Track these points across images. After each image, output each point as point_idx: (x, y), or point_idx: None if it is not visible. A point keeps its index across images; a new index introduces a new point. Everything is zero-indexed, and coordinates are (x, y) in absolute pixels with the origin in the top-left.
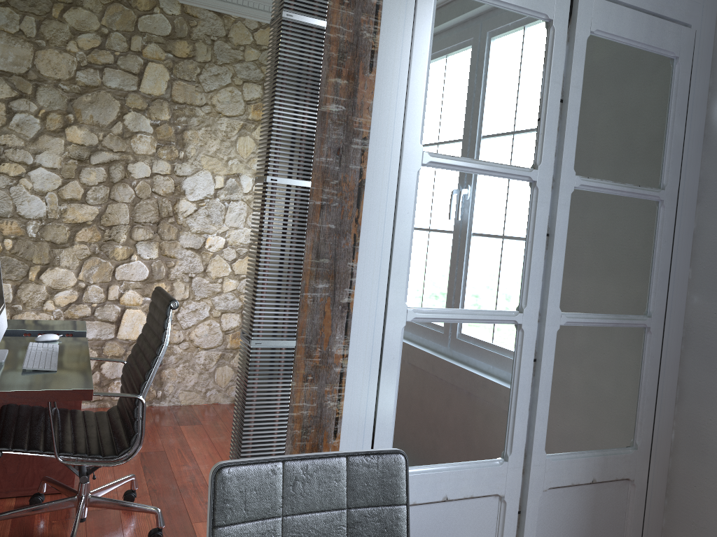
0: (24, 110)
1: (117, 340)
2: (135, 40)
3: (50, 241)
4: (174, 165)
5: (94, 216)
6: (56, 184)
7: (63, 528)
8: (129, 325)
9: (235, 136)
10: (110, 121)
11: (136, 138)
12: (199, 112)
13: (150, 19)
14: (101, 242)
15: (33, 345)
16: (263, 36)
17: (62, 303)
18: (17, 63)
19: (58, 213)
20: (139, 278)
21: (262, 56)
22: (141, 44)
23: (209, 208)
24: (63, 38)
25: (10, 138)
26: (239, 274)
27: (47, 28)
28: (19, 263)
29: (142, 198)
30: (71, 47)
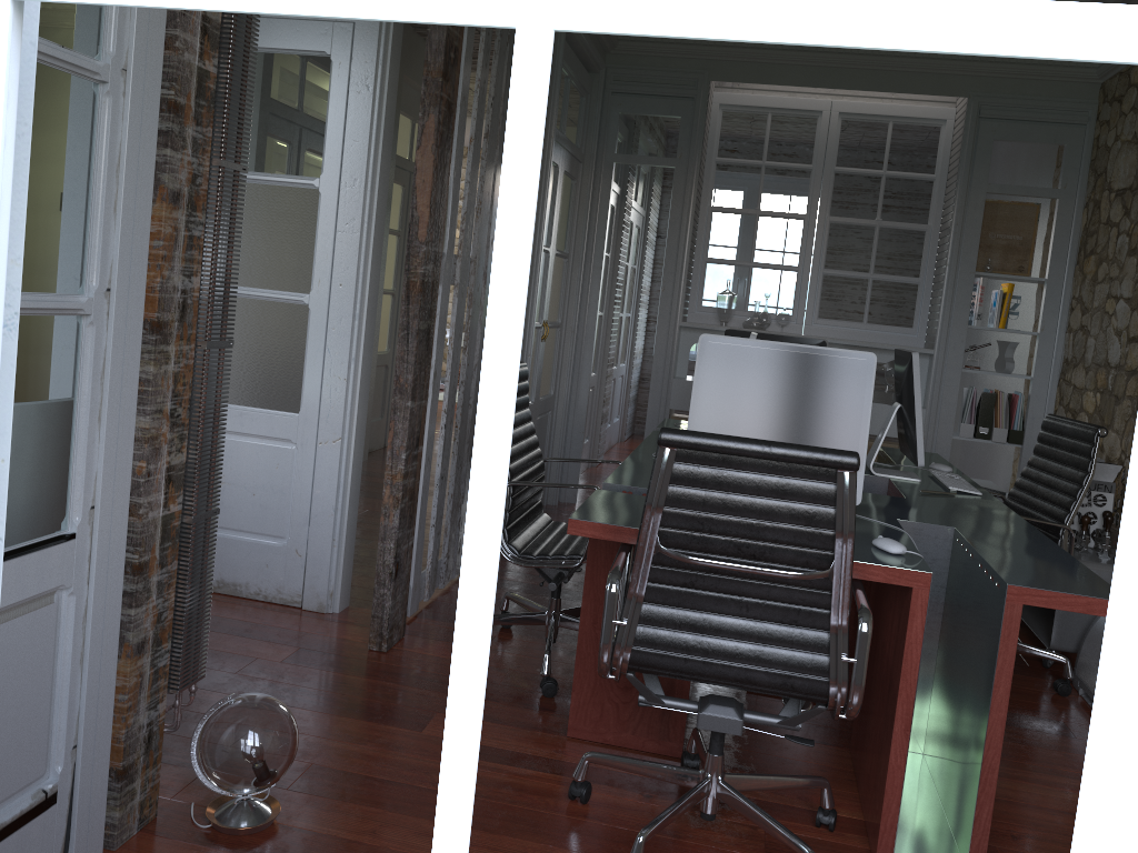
0: None
1: None
2: None
3: None
4: None
5: None
6: None
7: (731, 832)
8: None
9: None
10: None
11: None
12: None
13: None
14: None
15: None
16: None
17: None
18: None
19: None
20: None
21: None
22: None
23: None
24: None
25: None
26: None
27: None
28: None
29: None
30: None
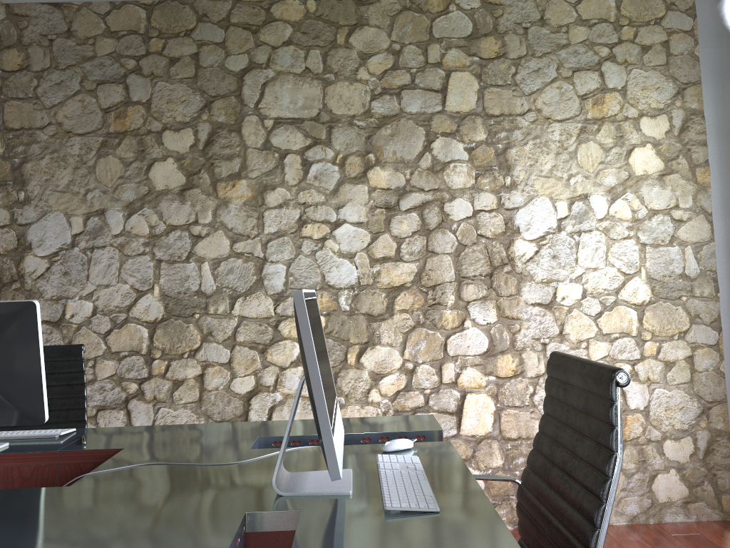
0: (320, 159)
1: (460, 437)
2: (432, 50)
3: (366, 313)
4: (500, 196)
5: (412, 275)
6: (364, 242)
7: None
8: (473, 416)
9: (573, 145)
10: (416, 154)
11: (449, 169)
12: (521, 123)
13: (446, 21)
14: (424, 308)
15: (385, 460)
16: (590, 7)
17: (389, 391)
18: (307, 106)
19: (371, 277)
20: (477, 351)
21: (593, 33)
22: (439, 53)
23: (553, 247)
24: (352, 67)
25: (309, 194)
26: (608, 333)
27: (333, 58)
28: (335, 345)
29: (466, 245)
30: (362, 75)
